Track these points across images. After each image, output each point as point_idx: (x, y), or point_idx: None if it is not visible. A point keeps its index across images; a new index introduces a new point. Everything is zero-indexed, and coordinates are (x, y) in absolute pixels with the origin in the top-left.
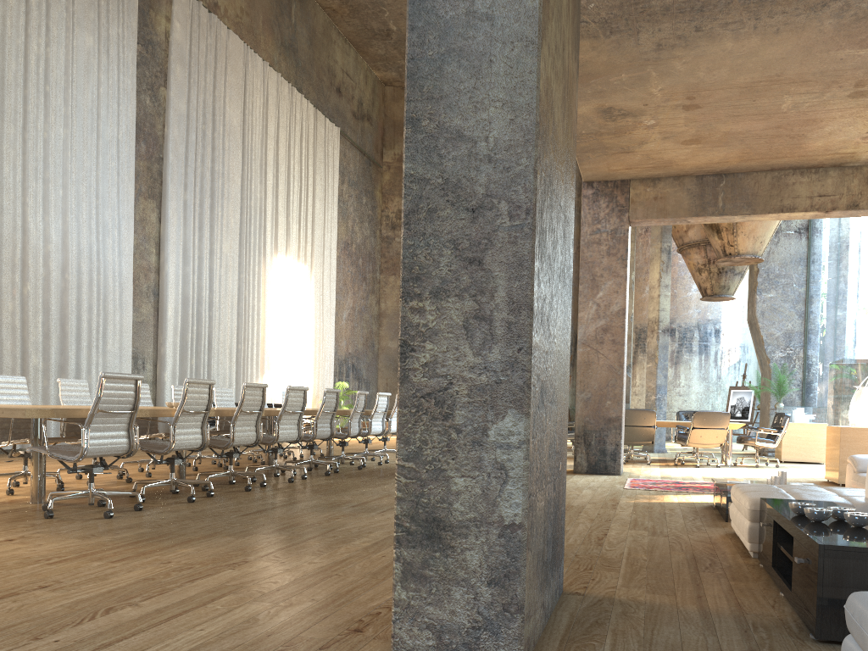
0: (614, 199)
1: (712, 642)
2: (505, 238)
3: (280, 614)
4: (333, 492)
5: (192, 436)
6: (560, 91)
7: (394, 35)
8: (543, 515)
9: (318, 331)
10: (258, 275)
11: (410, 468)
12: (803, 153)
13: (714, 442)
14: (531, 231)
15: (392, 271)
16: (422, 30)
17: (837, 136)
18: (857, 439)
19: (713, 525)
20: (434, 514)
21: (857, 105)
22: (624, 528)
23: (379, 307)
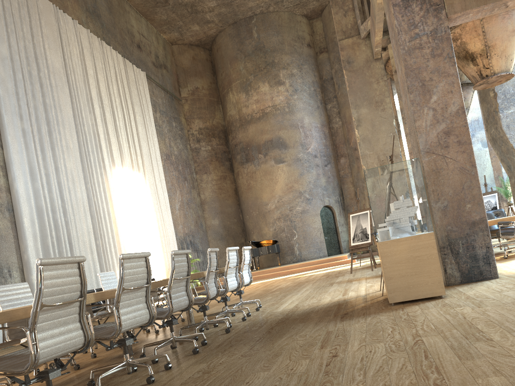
0: None
1: None
2: None
3: None
4: None
5: None
6: None
7: (170, 0)
8: None
9: (159, 220)
10: (102, 183)
11: None
12: None
13: None
14: None
15: (204, 171)
16: None
17: None
18: None
19: None
20: None
21: None
22: None
23: (200, 198)
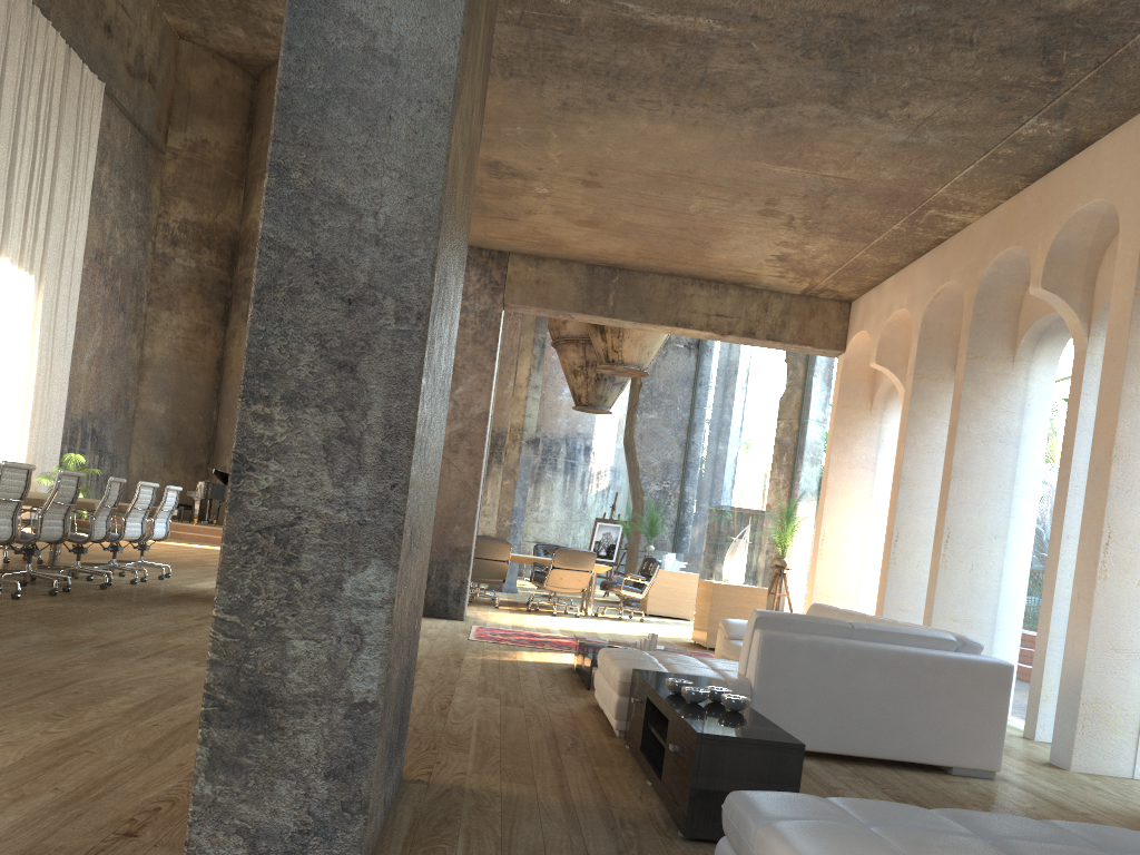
0: (489, 273)
1: (577, 842)
2: (388, 344)
3: (8, 812)
4: (66, 622)
5: None
6: (464, 165)
7: None
8: (396, 689)
9: (43, 374)
10: None
11: (233, 623)
12: (705, 263)
13: (576, 587)
14: (422, 342)
15: (167, 305)
16: (303, 53)
17: (741, 253)
18: (729, 598)
19: (574, 694)
20: (261, 684)
21: (766, 224)
22: (472, 694)
23: (142, 352)
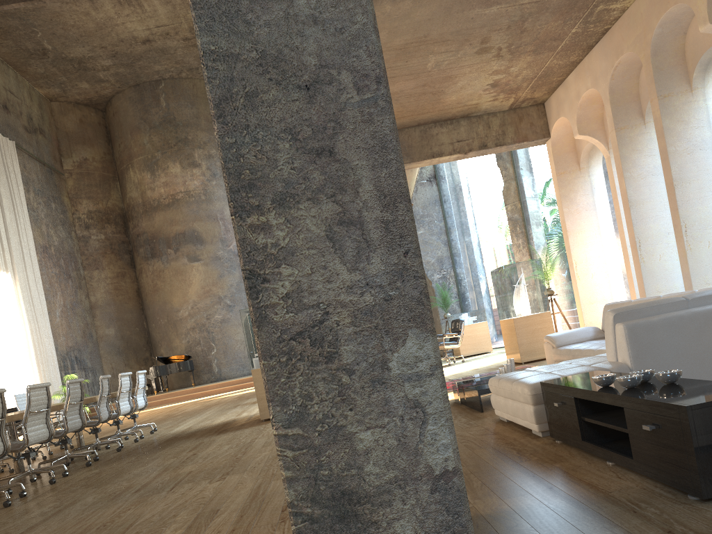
0: None
1: None
2: (357, 117)
3: None
4: (105, 481)
5: None
6: None
7: (51, 53)
8: None
9: (34, 332)
10: None
11: (296, 435)
12: (441, 108)
13: None
14: (389, 104)
15: (95, 266)
16: None
17: (466, 90)
18: (526, 325)
19: (477, 418)
20: (342, 486)
21: (481, 60)
22: None
23: (89, 300)
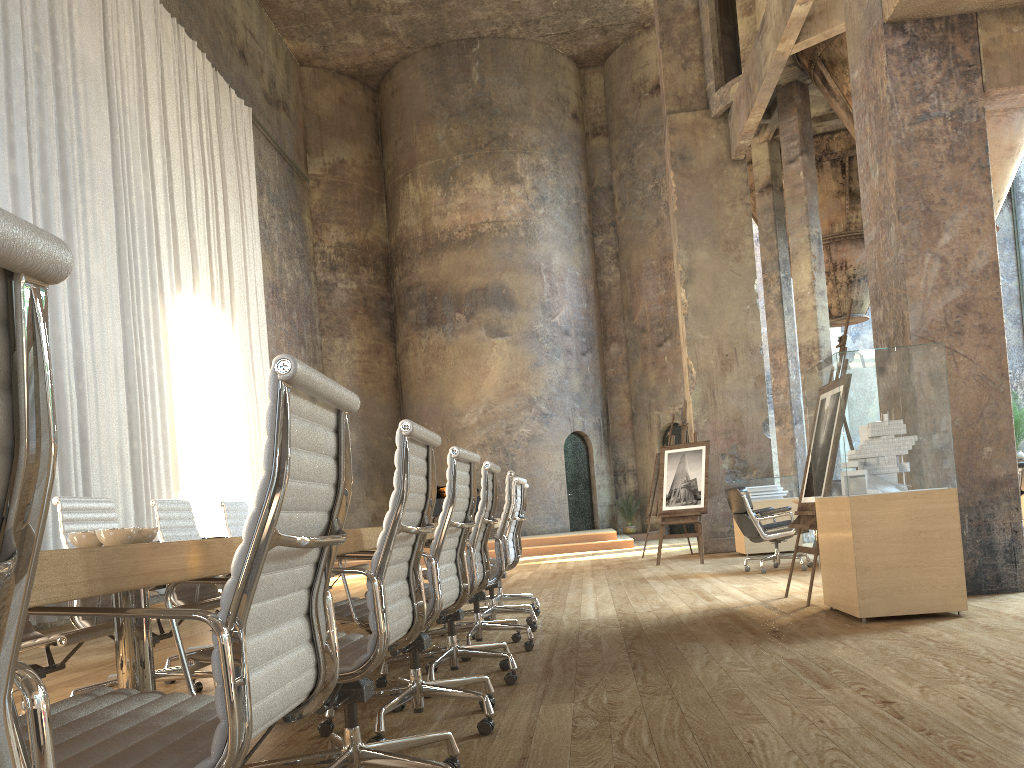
0: (951, 52)
1: None
2: None
3: None
4: (719, 767)
5: (289, 660)
6: None
7: None
8: None
9: (251, 418)
10: (154, 322)
11: None
12: None
13: None
14: None
15: (339, 331)
16: None
17: None
18: None
19: None
20: None
21: None
22: None
23: None
